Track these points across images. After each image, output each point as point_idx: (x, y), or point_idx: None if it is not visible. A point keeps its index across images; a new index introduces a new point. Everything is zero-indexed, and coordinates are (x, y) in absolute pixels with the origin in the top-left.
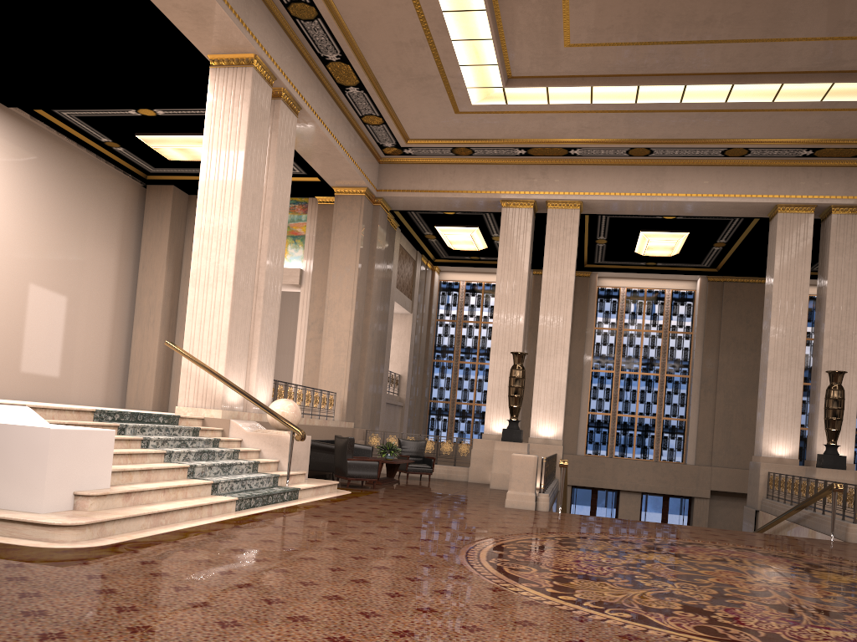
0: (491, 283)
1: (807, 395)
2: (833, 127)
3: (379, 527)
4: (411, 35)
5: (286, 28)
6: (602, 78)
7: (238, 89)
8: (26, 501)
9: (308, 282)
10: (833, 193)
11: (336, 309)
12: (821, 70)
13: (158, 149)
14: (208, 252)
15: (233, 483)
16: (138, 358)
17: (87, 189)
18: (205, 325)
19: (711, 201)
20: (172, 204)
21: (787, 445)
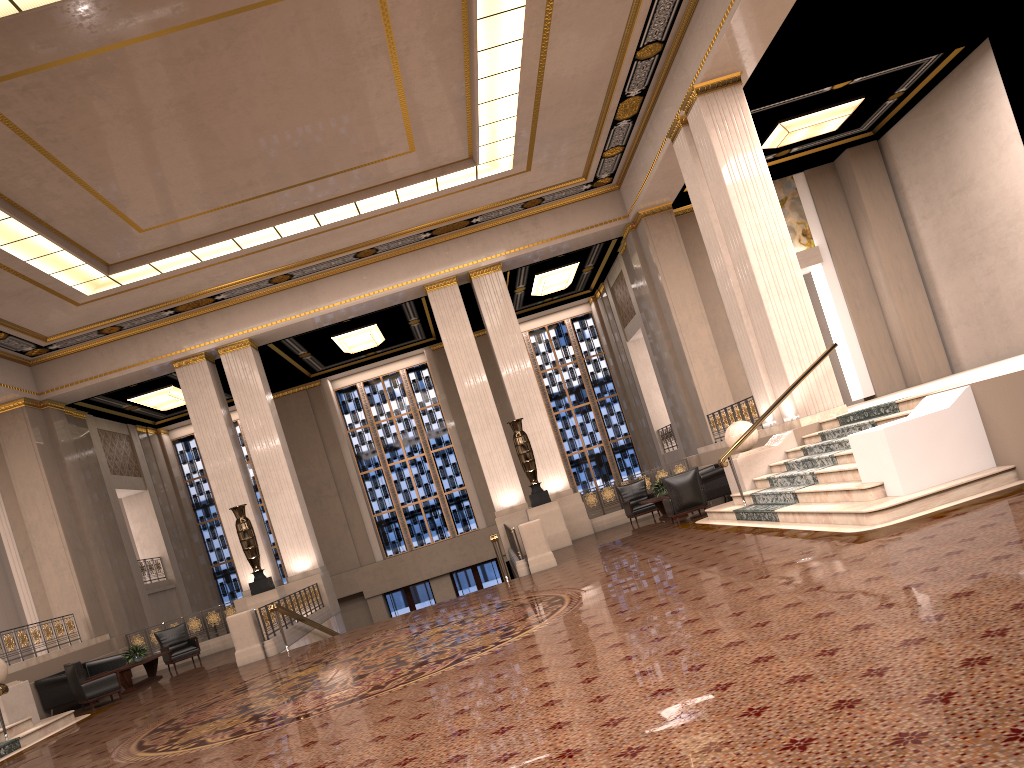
0: None
1: (561, 423)
2: (430, 213)
3: (75, 745)
4: None
5: None
6: (197, 242)
7: None
8: None
9: (2, 510)
10: (465, 261)
11: (40, 530)
12: (379, 183)
13: None
14: None
15: None
16: None
17: None
18: None
19: (366, 301)
20: None
21: (513, 494)
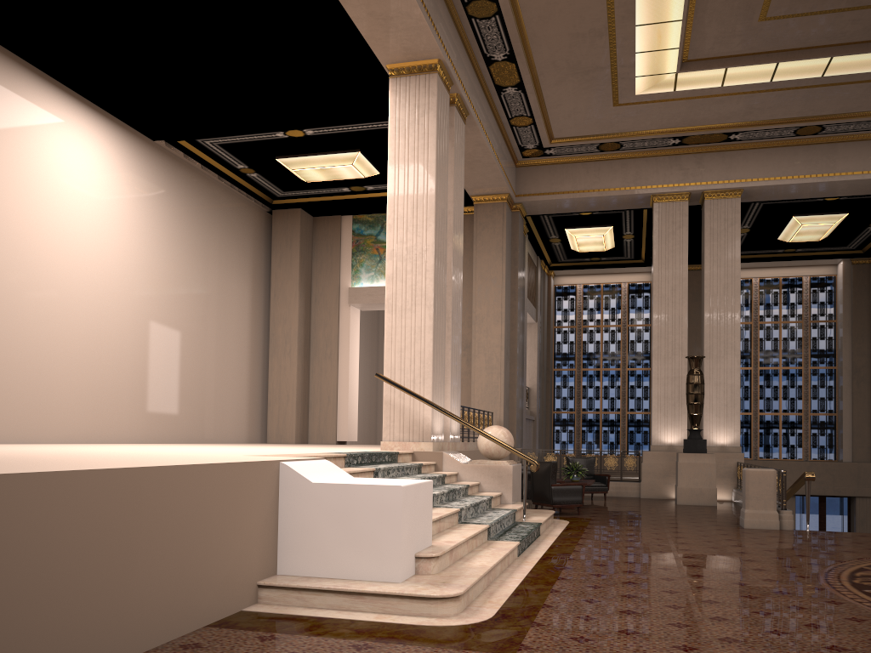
0: (610, 284)
1: None
2: None
3: (689, 566)
4: (591, 24)
5: (459, 30)
6: (791, 53)
7: (423, 98)
8: (379, 570)
9: None
10: None
11: (484, 324)
12: None
13: (298, 171)
14: (403, 274)
15: (496, 524)
16: (276, 390)
17: (222, 219)
18: (406, 353)
19: None
20: (300, 228)
21: None
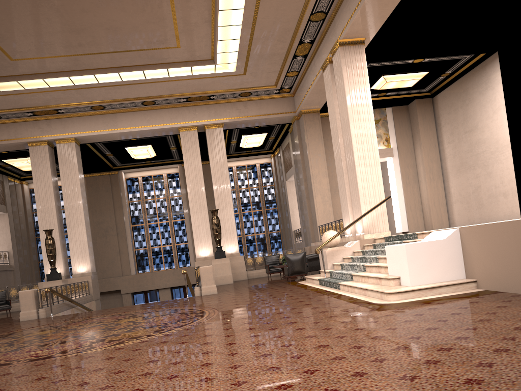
0: None
1: (245, 218)
2: (187, 87)
3: None
4: None
5: None
6: (47, 74)
7: None
8: None
9: None
10: (203, 119)
11: None
12: (158, 63)
13: None
14: None
15: None
16: None
17: None
18: None
19: (144, 130)
20: None
21: (207, 250)
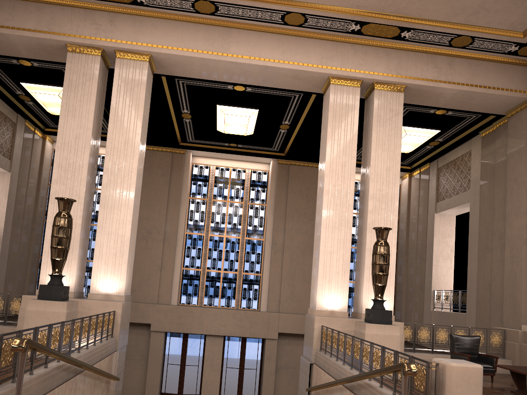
0: (101, 155)
1: None
2: None
3: None
4: None
5: None
6: None
7: None
8: None
9: None
10: (376, 70)
11: None
12: None
13: None
14: None
15: None
16: None
17: None
18: None
19: (273, 67)
20: None
21: (338, 299)
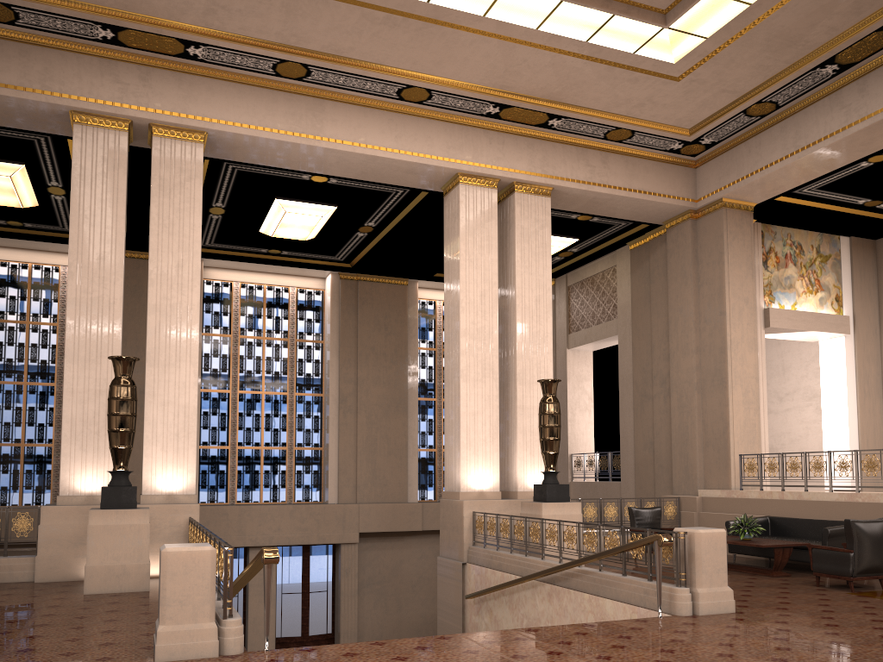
0: (44, 266)
1: None
2: (533, 76)
3: None
4: None
5: None
6: None
7: None
8: None
9: None
10: (518, 167)
11: None
12: None
13: None
14: None
15: None
16: None
17: None
18: None
19: (385, 158)
20: None
21: (488, 475)
